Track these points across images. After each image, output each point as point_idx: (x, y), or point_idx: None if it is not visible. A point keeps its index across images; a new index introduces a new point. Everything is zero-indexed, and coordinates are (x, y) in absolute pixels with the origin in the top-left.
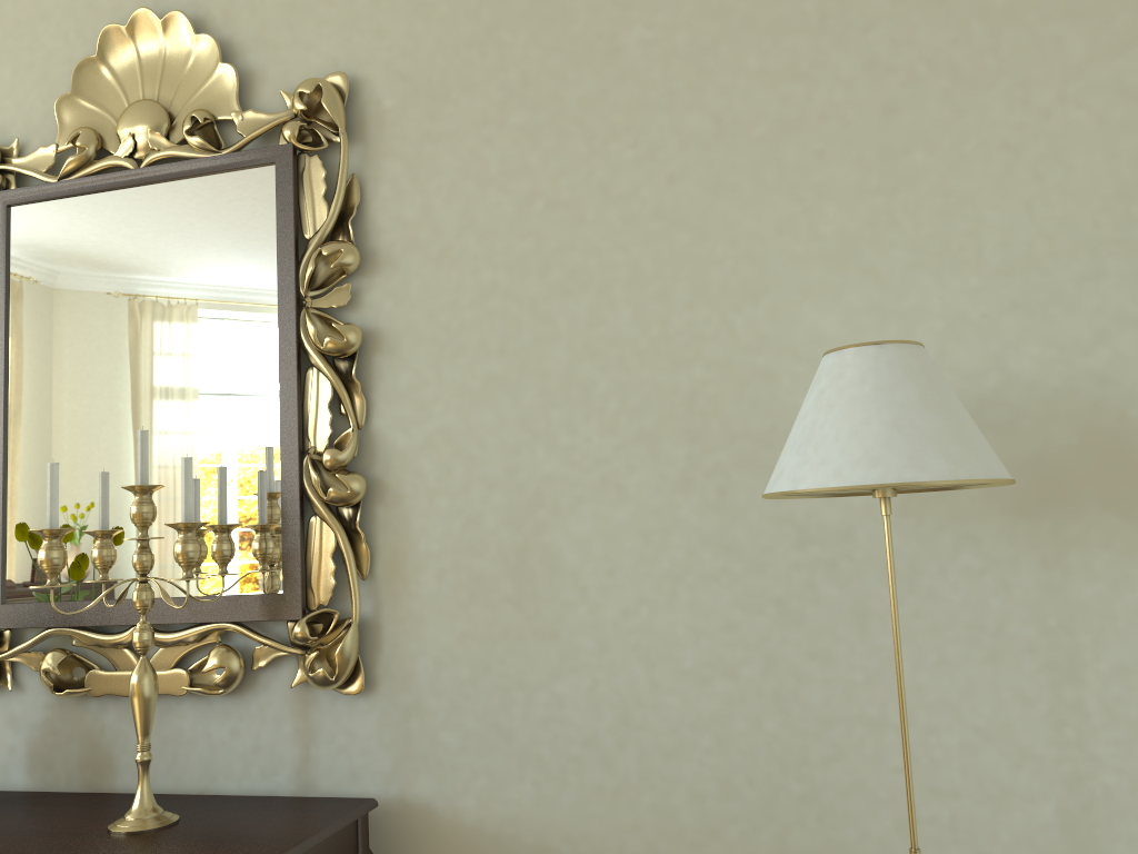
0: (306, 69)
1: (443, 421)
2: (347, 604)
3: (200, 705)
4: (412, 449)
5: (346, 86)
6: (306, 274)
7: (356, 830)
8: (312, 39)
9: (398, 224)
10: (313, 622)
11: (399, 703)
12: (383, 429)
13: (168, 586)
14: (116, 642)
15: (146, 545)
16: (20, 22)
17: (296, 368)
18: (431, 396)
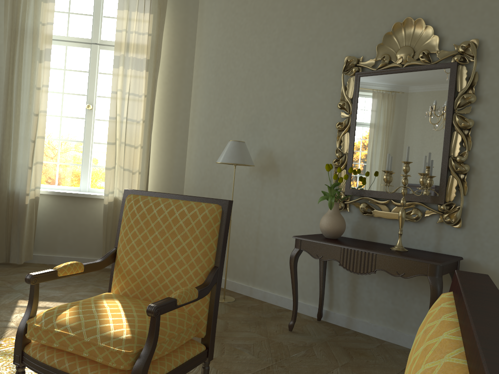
0: (462, 37)
1: (498, 151)
2: (457, 202)
3: (405, 224)
4: (486, 159)
5: (477, 43)
6: (457, 103)
7: (457, 263)
8: (466, 27)
9: (490, 88)
10: (446, 205)
11: (471, 232)
12: (476, 152)
13: (400, 190)
14: (383, 203)
15: (406, 177)
16: (365, 20)
17: (450, 131)
18: (495, 143)
